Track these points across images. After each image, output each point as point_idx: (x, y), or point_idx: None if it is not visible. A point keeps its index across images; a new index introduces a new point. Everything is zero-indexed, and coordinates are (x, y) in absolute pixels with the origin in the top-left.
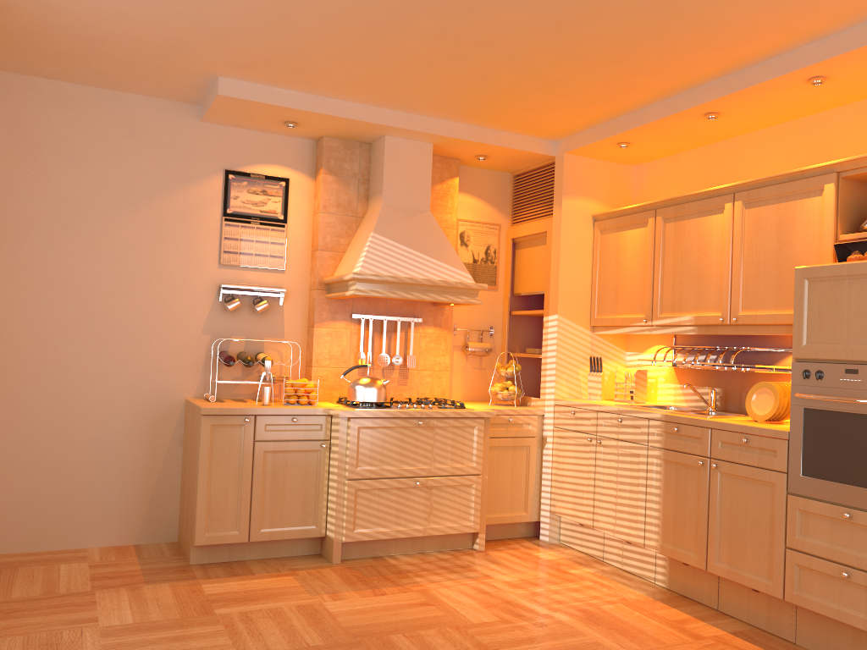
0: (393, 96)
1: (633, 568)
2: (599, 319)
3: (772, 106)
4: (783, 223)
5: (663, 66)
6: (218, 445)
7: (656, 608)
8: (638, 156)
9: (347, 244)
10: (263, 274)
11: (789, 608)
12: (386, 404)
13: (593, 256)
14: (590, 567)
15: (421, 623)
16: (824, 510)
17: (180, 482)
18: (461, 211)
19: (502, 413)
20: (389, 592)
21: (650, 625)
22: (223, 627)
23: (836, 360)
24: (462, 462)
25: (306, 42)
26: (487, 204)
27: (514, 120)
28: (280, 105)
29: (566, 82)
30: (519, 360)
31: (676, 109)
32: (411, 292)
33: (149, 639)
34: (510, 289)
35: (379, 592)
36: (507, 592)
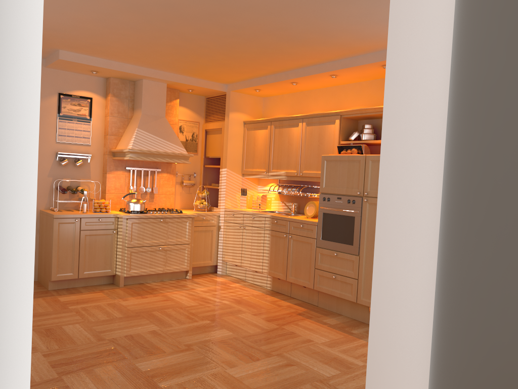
0: (148, 63)
1: (258, 282)
2: (245, 170)
3: (318, 82)
4: (320, 134)
5: (272, 63)
6: (62, 232)
7: (265, 297)
8: (265, 94)
9: (123, 132)
10: (79, 146)
11: (316, 292)
12: (144, 211)
13: (244, 140)
14: (239, 283)
15: (165, 307)
16: (328, 253)
17: (38, 251)
18: (180, 115)
19: (200, 215)
20: (149, 296)
21: (262, 303)
22: (75, 313)
23: (334, 193)
24: (181, 238)
25: (109, 42)
26: (193, 112)
27: (207, 76)
28: (91, 65)
29: (230, 65)
30: (208, 189)
31: (279, 79)
32: (156, 158)
33: (42, 319)
34: (204, 154)
35: (144, 297)
36: (202, 294)
